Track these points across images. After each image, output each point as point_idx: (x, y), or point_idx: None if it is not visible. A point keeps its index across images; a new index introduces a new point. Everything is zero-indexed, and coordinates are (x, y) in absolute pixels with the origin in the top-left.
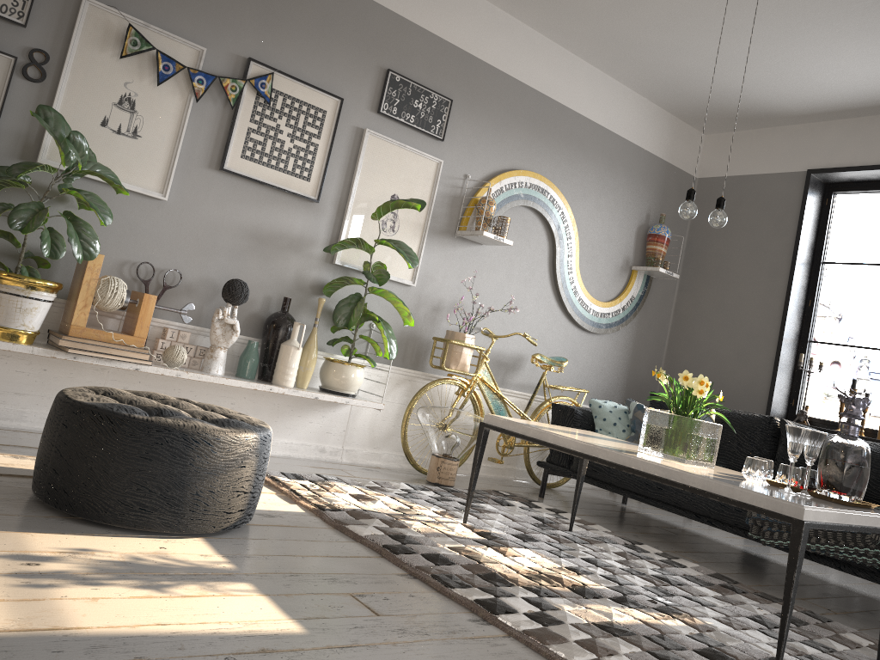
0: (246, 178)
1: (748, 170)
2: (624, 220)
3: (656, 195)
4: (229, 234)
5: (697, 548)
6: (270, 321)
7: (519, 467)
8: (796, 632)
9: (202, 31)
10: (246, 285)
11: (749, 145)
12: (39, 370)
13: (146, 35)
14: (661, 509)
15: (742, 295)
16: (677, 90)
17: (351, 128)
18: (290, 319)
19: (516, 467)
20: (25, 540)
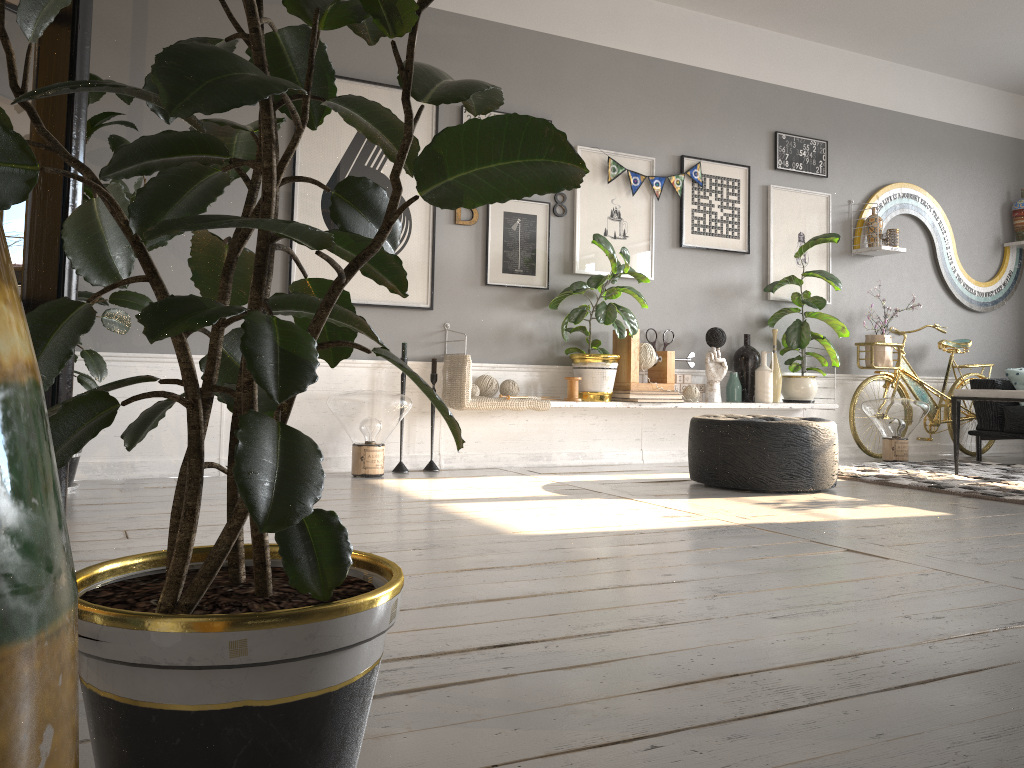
0: (698, 248)
1: None
2: (987, 203)
3: (1012, 172)
4: (694, 294)
5: None
6: (740, 355)
7: (941, 442)
8: None
9: (648, 145)
10: (722, 331)
11: None
12: (603, 421)
13: (617, 161)
14: None
15: None
16: (1018, 74)
17: (758, 188)
18: (754, 350)
19: (939, 443)
20: (748, 499)
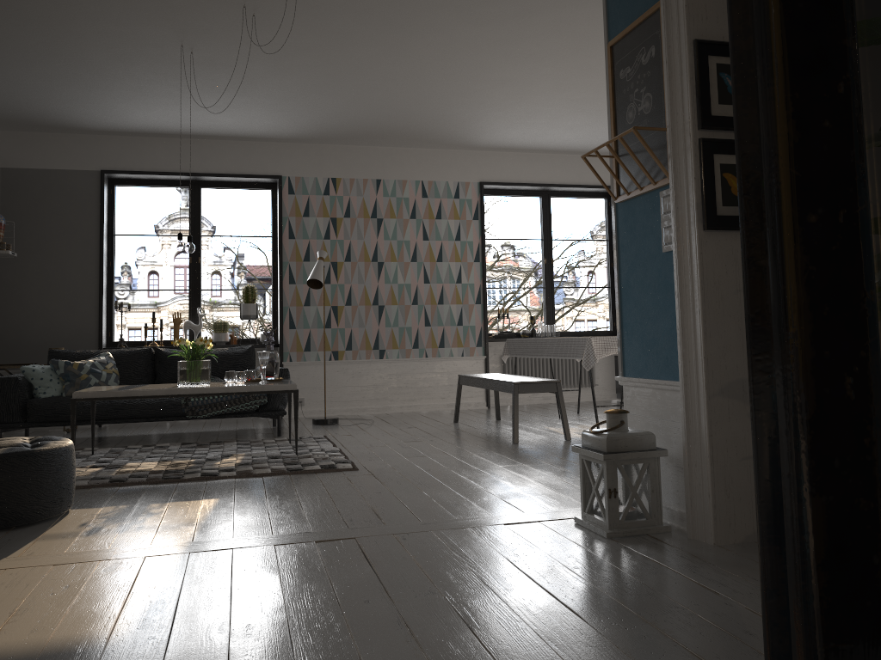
0: None
1: (50, 165)
2: None
3: None
4: None
5: (133, 441)
6: None
7: None
8: (257, 446)
9: None
10: None
11: (47, 145)
12: None
13: None
14: (44, 434)
15: (63, 263)
16: (11, 106)
17: None
18: None
19: None
20: (59, 533)
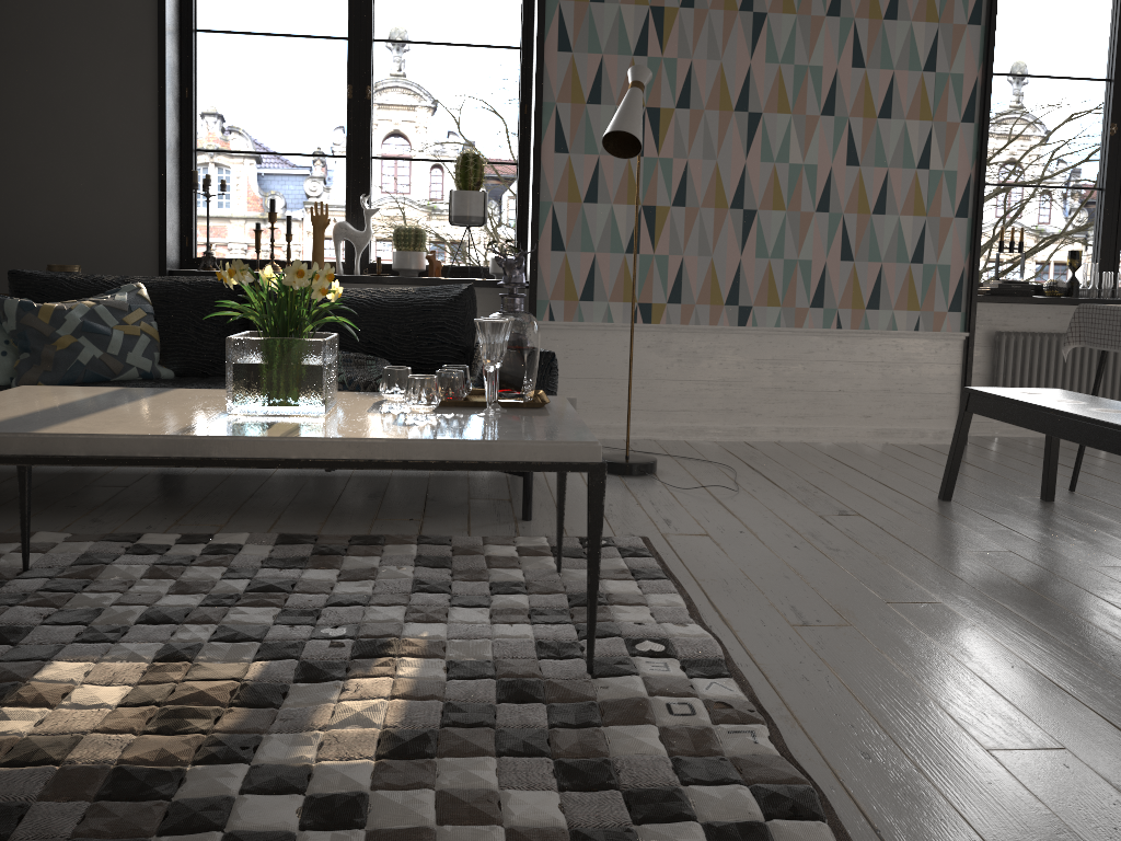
0: None
1: None
2: None
3: None
4: None
5: (184, 500)
6: None
7: None
8: (468, 581)
9: None
10: None
11: None
12: None
13: None
14: None
15: (84, 84)
16: None
17: None
18: None
19: None
20: None
